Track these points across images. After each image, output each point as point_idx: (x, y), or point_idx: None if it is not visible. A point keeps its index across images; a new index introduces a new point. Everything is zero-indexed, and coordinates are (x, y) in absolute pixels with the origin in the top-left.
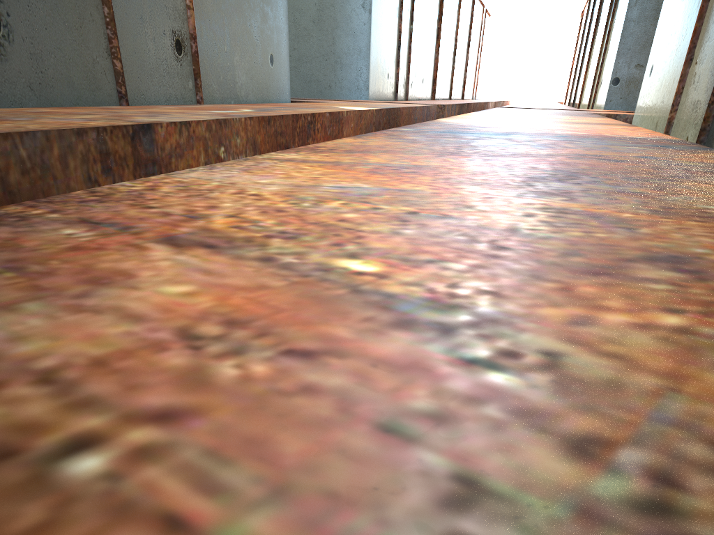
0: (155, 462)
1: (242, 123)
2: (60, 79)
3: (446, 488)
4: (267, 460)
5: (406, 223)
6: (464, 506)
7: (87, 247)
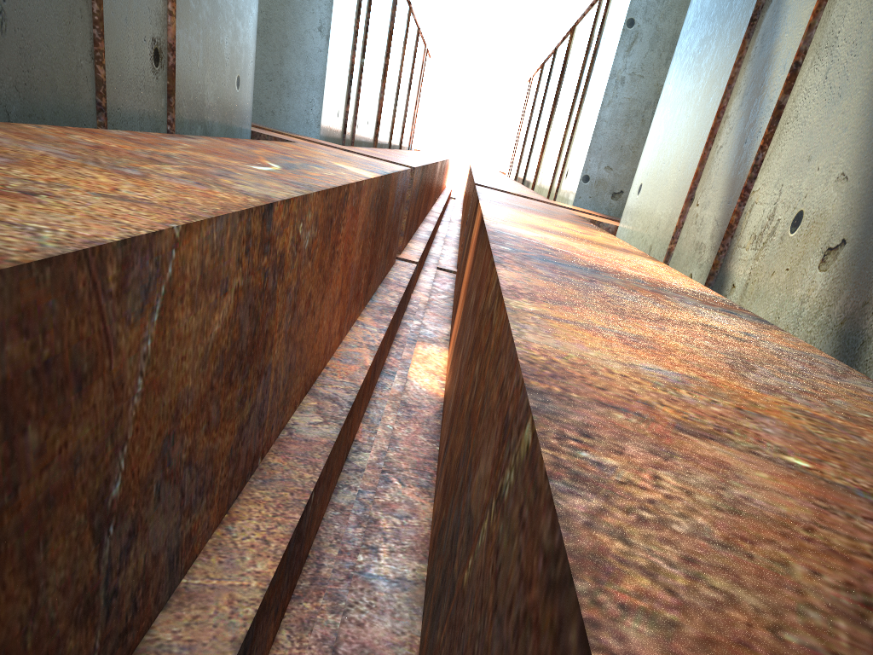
0: None
1: (314, 198)
2: (45, 81)
3: None
4: None
5: (754, 420)
6: None
7: (660, 434)
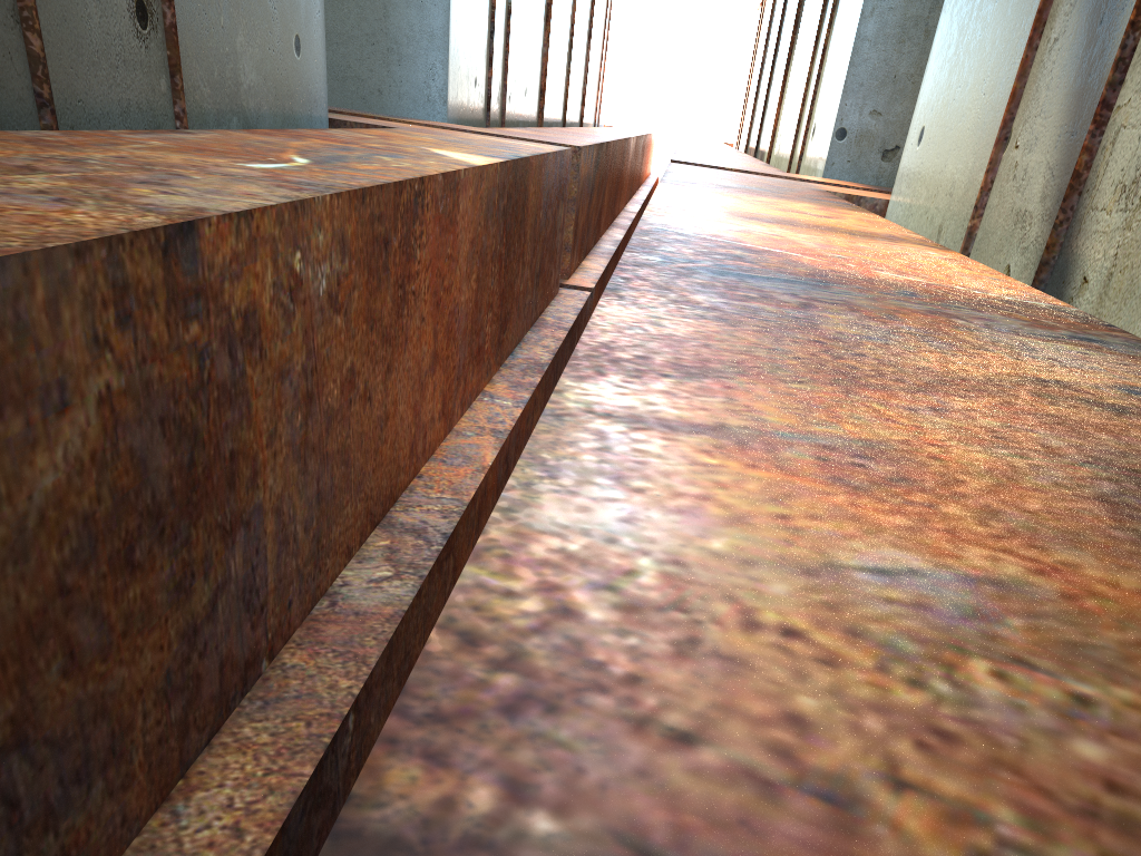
0: None
1: (327, 205)
2: None
3: None
4: None
5: None
6: None
7: None
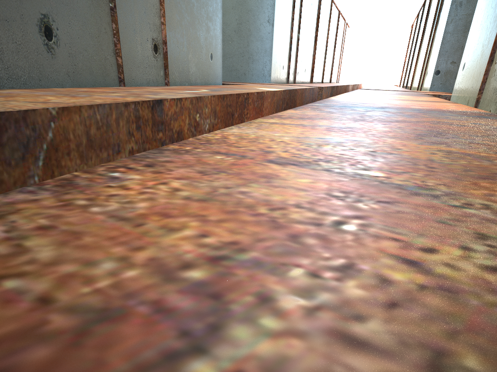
0: (371, 227)
1: (209, 99)
2: (85, 69)
3: (475, 235)
4: (408, 228)
5: (374, 156)
6: (484, 239)
7: (239, 164)
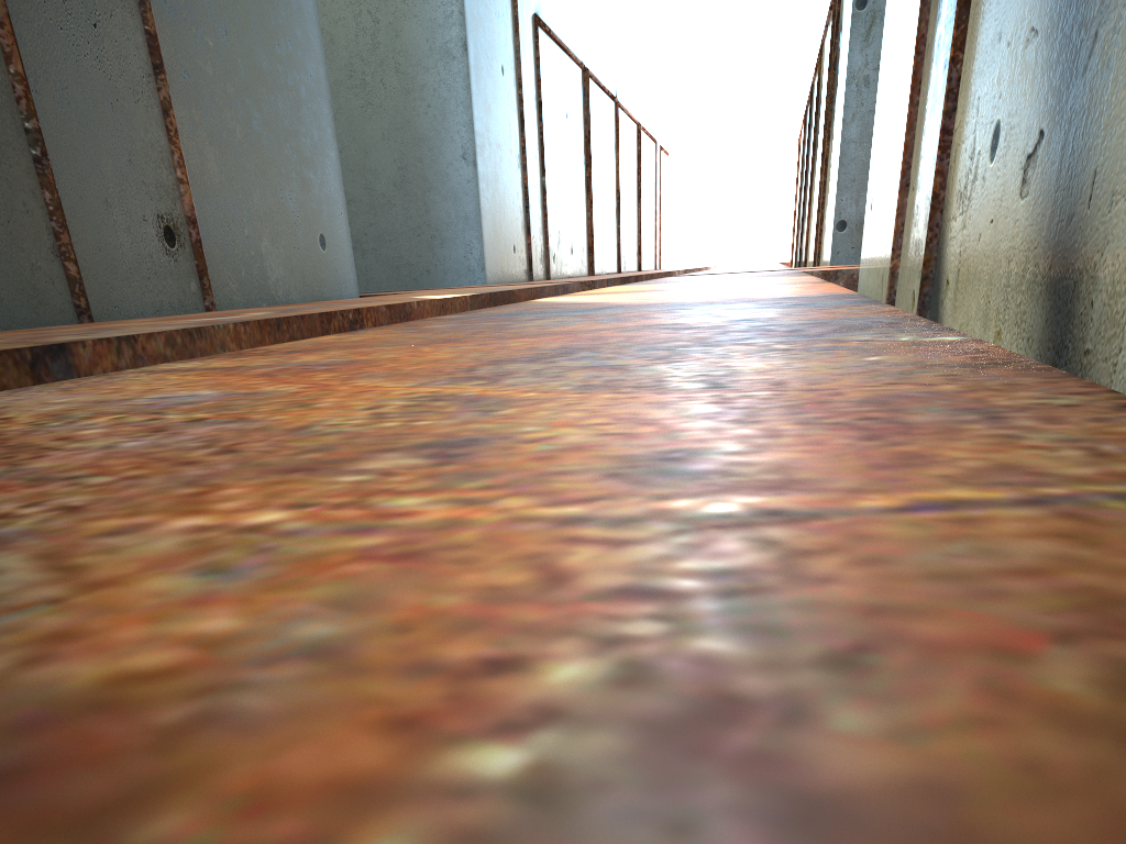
0: None
1: (231, 331)
2: None
3: None
4: None
5: (155, 433)
6: None
7: None
